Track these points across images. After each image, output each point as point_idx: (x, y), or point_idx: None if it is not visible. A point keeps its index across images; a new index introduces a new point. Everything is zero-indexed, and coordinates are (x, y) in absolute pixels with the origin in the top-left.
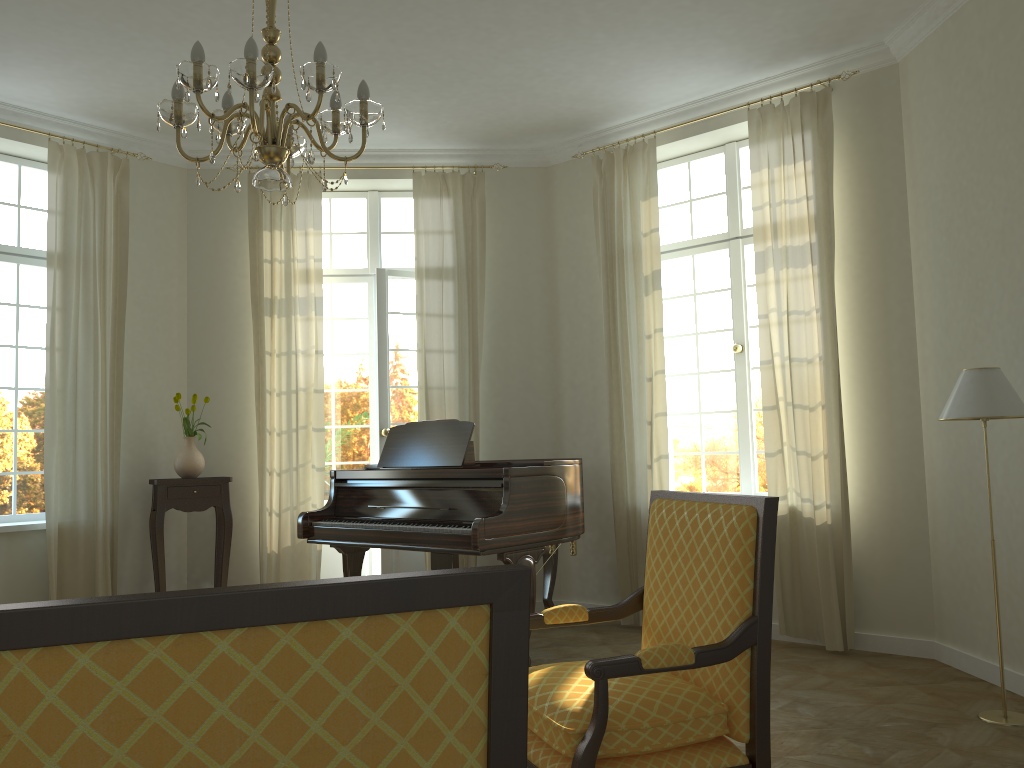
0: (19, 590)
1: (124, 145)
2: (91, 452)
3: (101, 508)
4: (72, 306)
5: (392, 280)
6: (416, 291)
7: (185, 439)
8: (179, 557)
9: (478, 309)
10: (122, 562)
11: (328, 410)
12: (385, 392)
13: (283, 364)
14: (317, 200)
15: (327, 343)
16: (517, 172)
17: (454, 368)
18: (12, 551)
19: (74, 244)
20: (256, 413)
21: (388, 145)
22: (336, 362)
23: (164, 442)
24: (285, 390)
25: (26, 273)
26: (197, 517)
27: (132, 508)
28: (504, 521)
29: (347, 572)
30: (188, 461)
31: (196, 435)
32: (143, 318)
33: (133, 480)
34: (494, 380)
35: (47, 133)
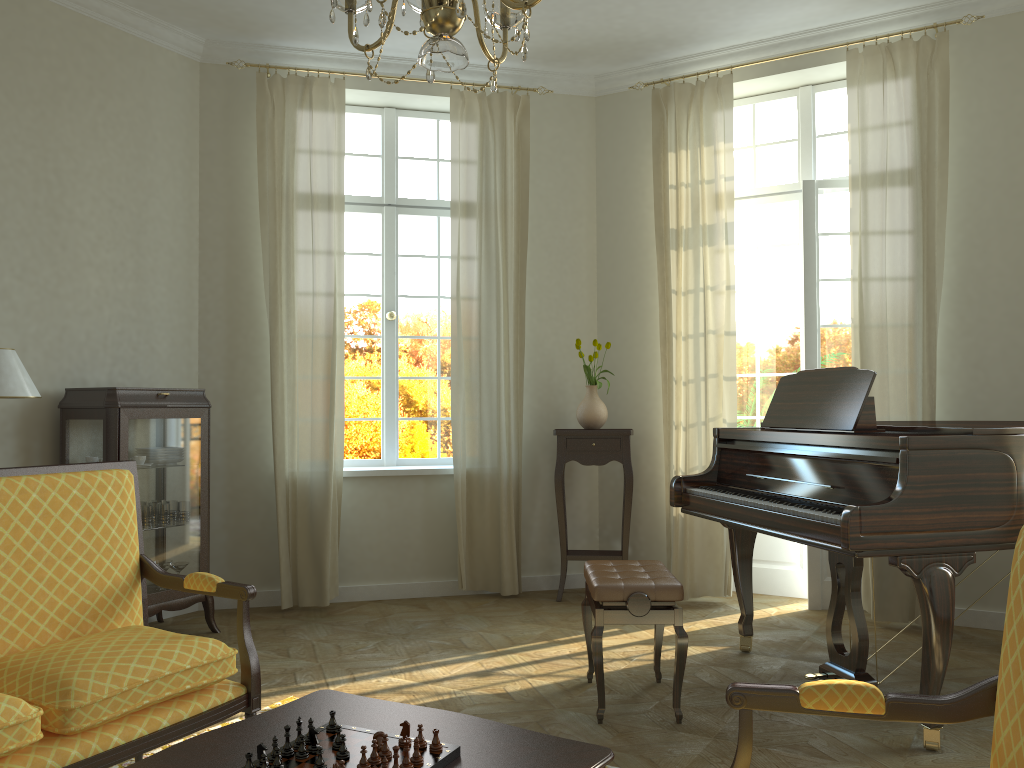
0: (435, 531)
1: (527, 82)
2: (494, 400)
3: (505, 456)
4: (474, 254)
5: (824, 193)
6: (850, 203)
7: (586, 388)
8: (590, 511)
9: (935, 219)
10: (531, 512)
11: (751, 355)
12: (813, 333)
13: (689, 303)
14: (727, 107)
15: (750, 277)
16: (1002, 22)
17: (902, 299)
18: (429, 493)
19: (475, 191)
20: (661, 360)
21: (813, 22)
22: (760, 299)
23: (573, 390)
24: (691, 333)
25: (445, 225)
26: (607, 470)
27: (541, 458)
28: (895, 512)
29: (733, 551)
30: (588, 411)
31: (606, 383)
32: (550, 261)
33: (541, 429)
34: (963, 313)
35: (448, 82)
